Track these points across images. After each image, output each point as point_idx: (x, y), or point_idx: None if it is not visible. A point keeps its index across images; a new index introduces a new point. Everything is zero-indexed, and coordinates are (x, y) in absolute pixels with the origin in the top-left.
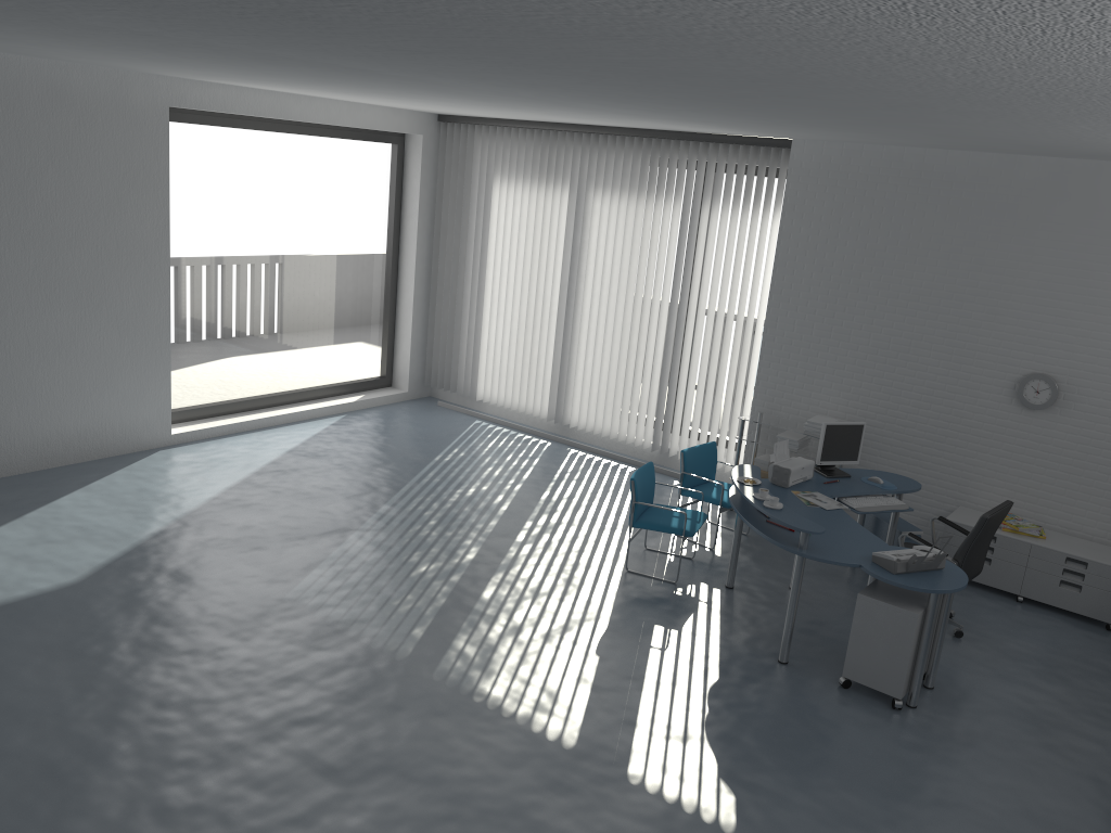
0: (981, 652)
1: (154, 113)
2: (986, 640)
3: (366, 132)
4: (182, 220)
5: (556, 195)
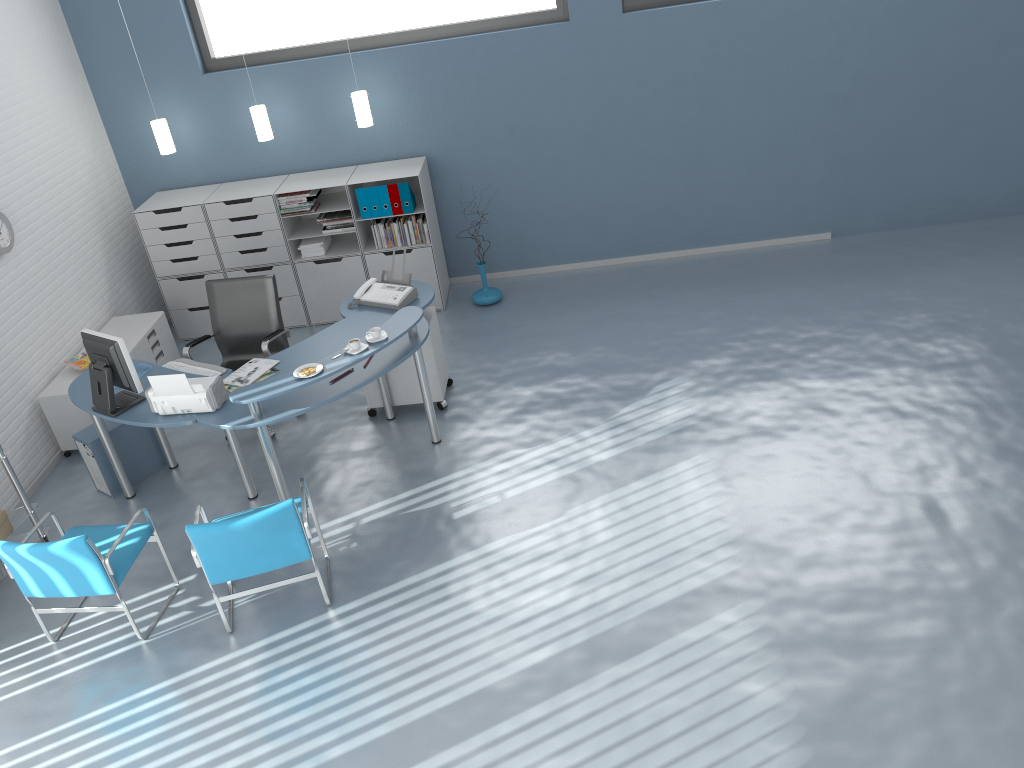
0: None
1: None
2: None
3: None
4: None
5: None
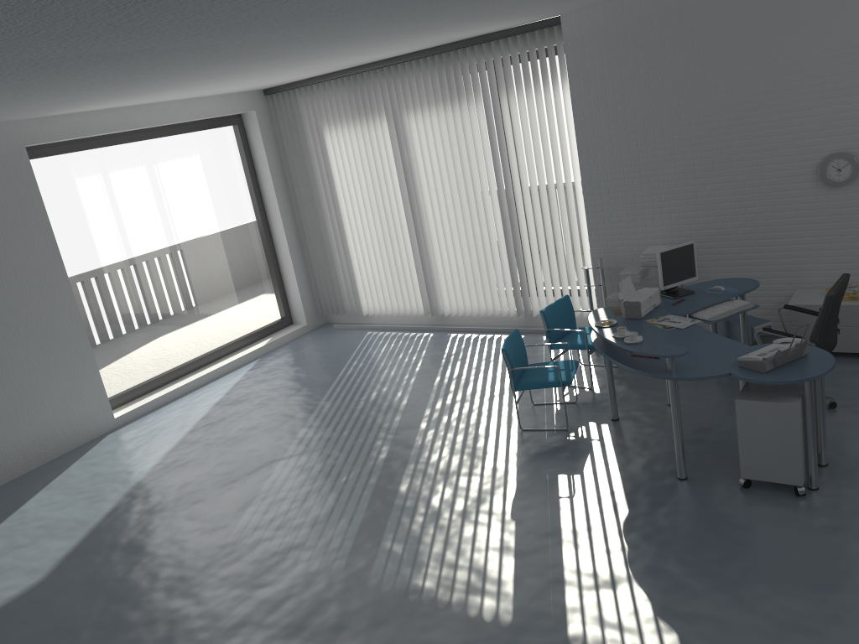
0: (858, 416)
1: (13, 155)
2: (858, 403)
3: (207, 122)
4: (71, 238)
5: (377, 127)
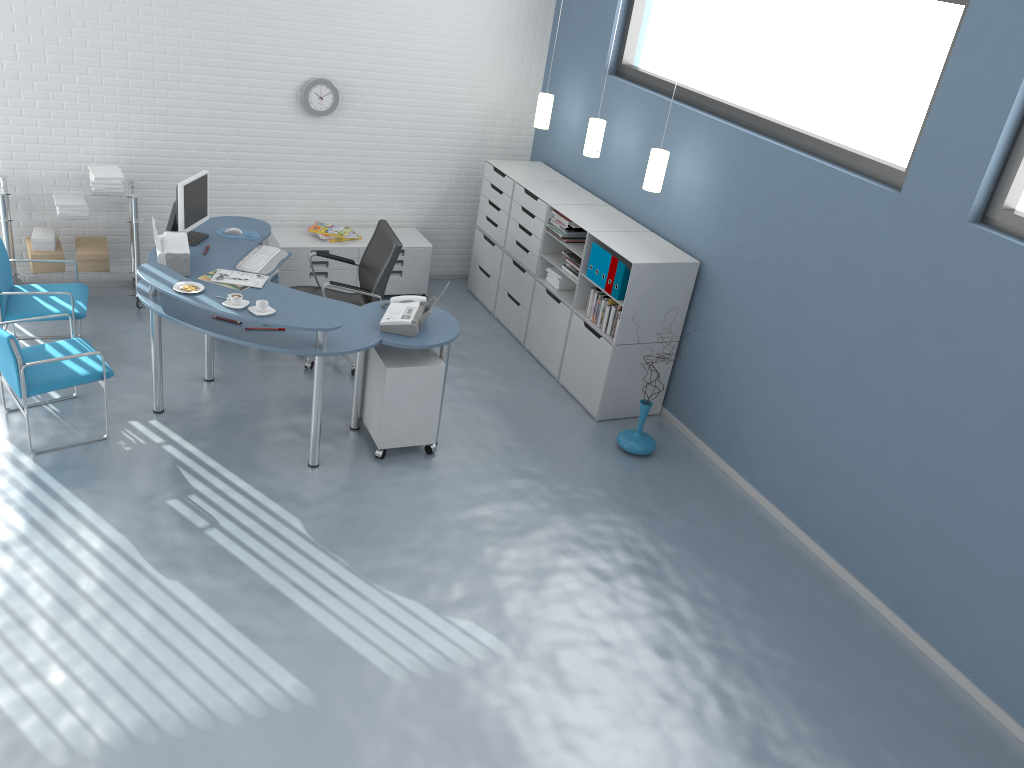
0: None
1: None
2: None
3: None
4: None
5: None
